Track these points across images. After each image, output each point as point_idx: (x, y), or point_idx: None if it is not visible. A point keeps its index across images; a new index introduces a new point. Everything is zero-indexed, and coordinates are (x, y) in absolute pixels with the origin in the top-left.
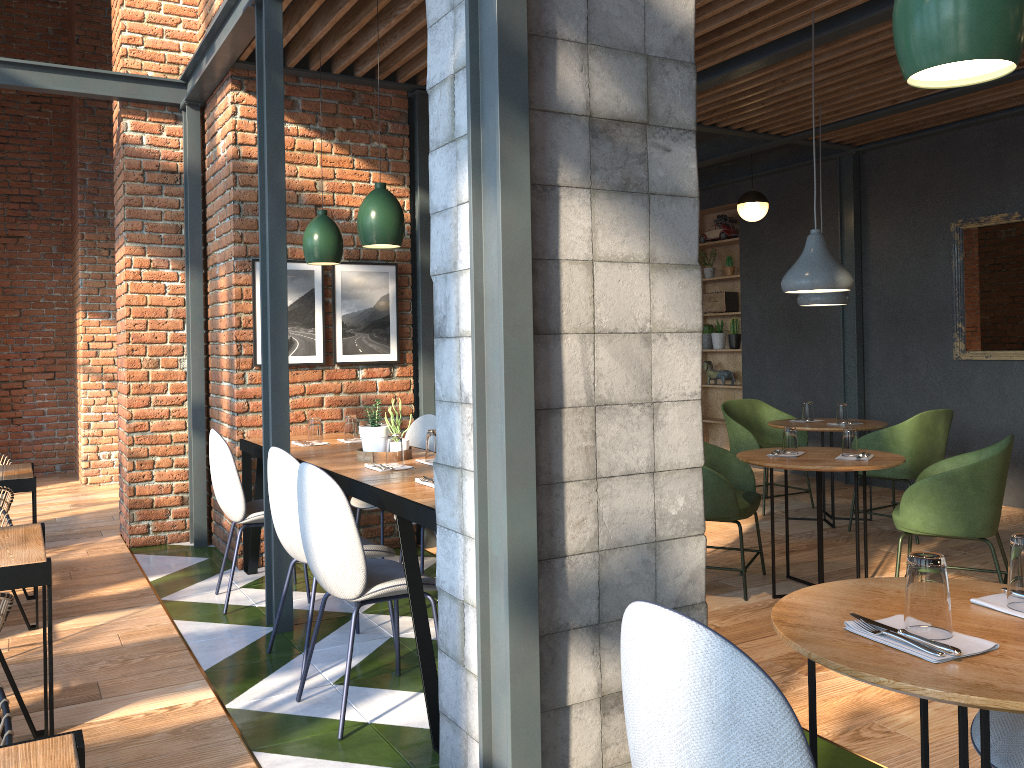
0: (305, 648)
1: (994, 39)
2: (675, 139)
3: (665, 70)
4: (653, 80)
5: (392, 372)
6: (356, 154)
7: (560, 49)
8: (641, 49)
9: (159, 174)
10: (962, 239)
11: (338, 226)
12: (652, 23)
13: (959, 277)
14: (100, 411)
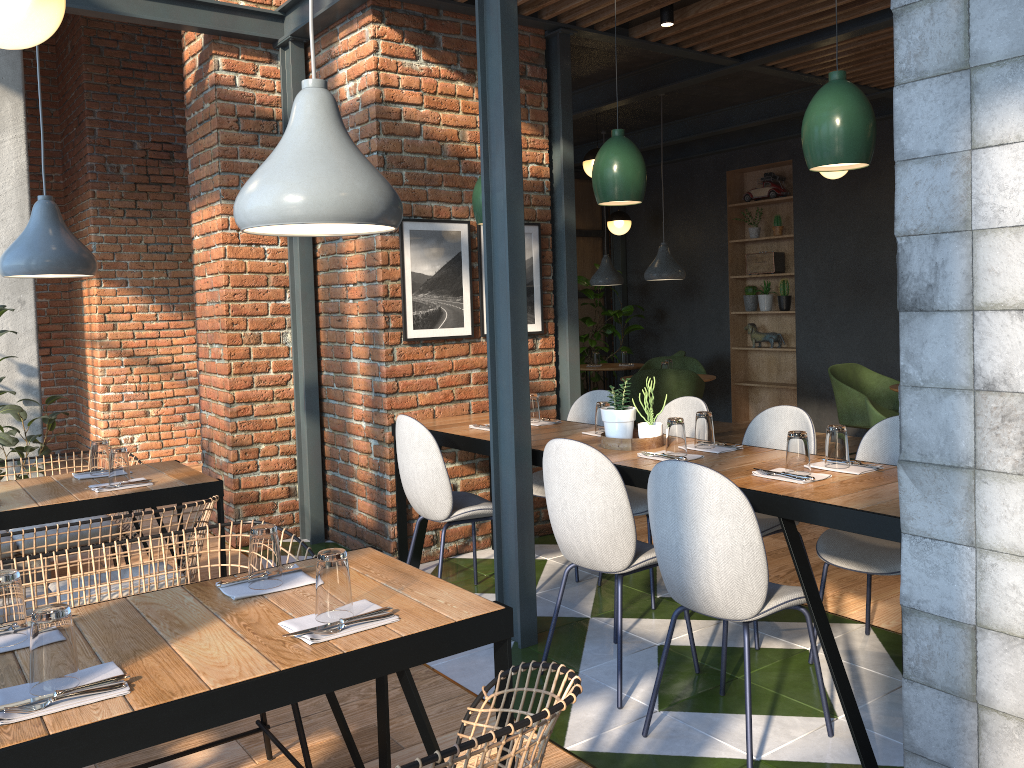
0: (619, 671)
1: None
2: None
3: None
4: None
5: (535, 344)
6: None
7: None
8: None
9: (254, 121)
10: None
11: None
12: None
13: None
14: (120, 390)
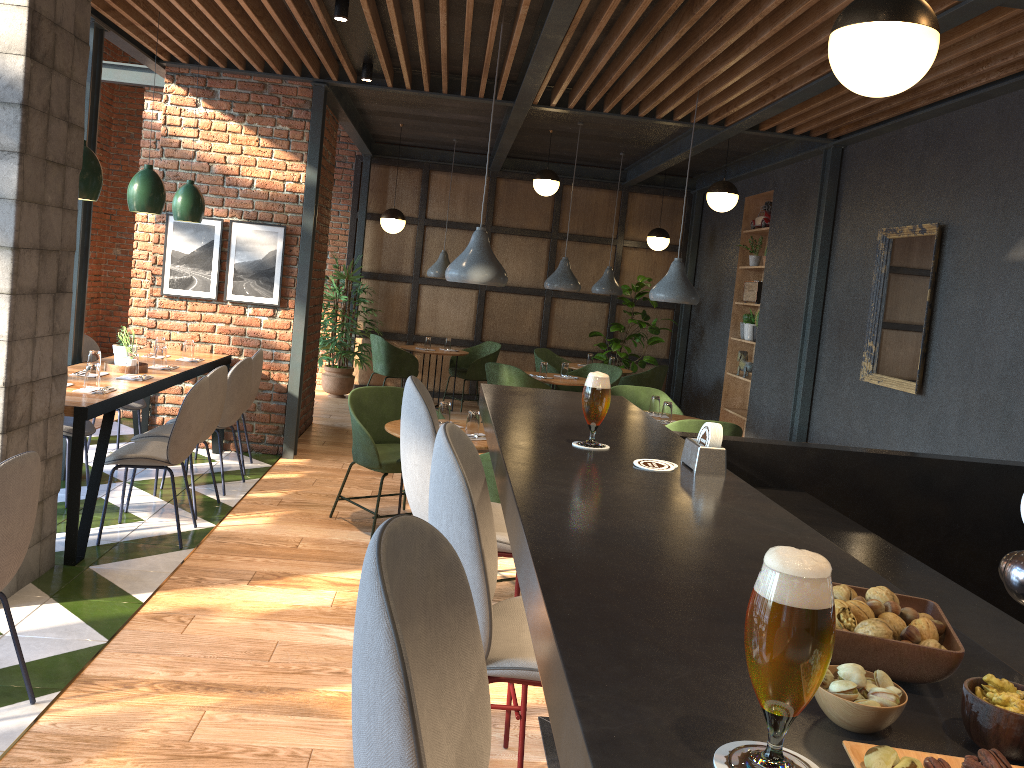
0: None
1: None
2: None
3: None
4: None
5: (276, 313)
6: (262, 135)
7: None
8: None
9: None
10: (887, 250)
11: (198, 193)
12: None
13: (878, 291)
14: None
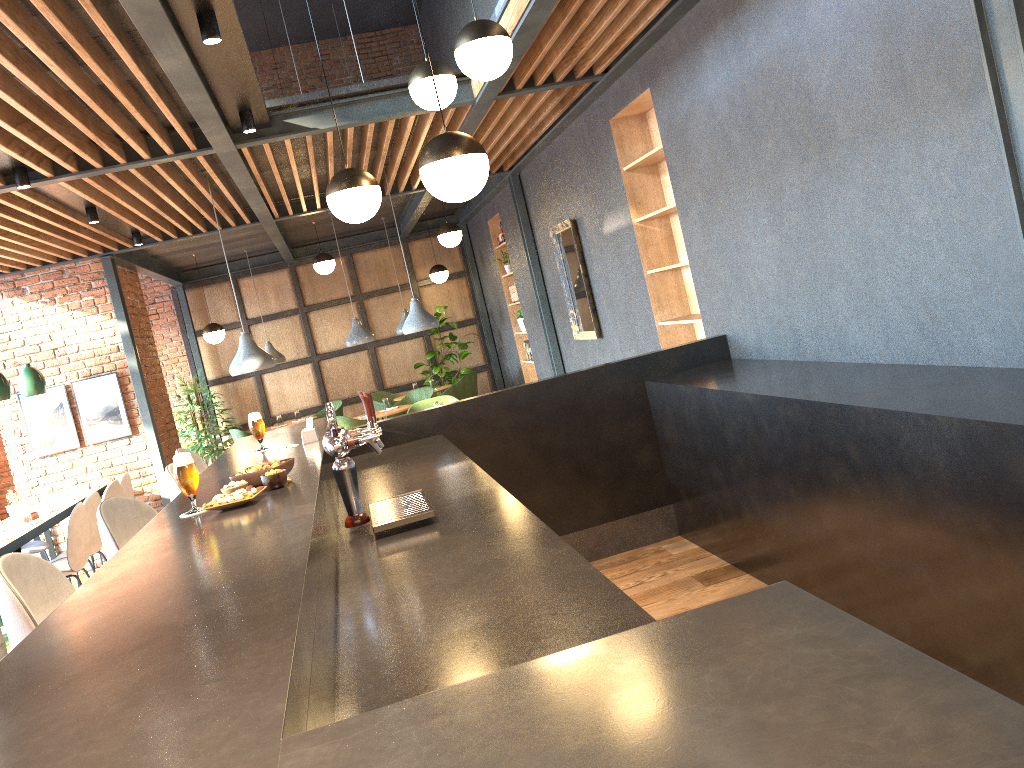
0: None
1: None
2: None
3: None
4: None
5: (131, 441)
6: (73, 309)
7: None
8: None
9: None
10: (558, 242)
11: (36, 371)
12: None
13: (563, 273)
14: None
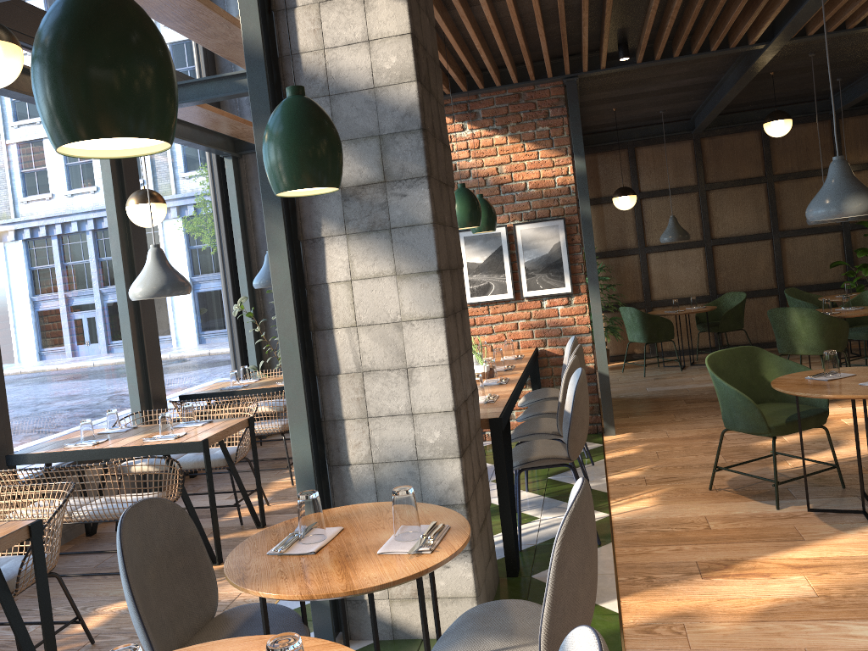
0: None
1: (280, 180)
2: (410, 186)
3: (396, 141)
4: (387, 151)
5: (570, 301)
6: (525, 140)
7: None
8: (376, 132)
9: None
10: None
11: (489, 204)
12: (383, 112)
13: None
14: None
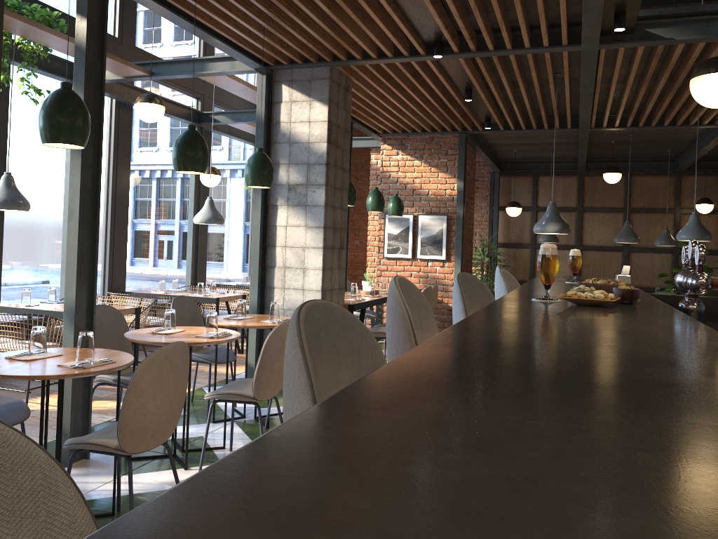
0: None
1: (248, 182)
2: (317, 188)
3: (314, 167)
4: (310, 171)
5: (444, 264)
6: (432, 165)
7: (280, 166)
8: (307, 162)
9: None
10: None
11: (400, 200)
12: (311, 153)
13: None
14: None
